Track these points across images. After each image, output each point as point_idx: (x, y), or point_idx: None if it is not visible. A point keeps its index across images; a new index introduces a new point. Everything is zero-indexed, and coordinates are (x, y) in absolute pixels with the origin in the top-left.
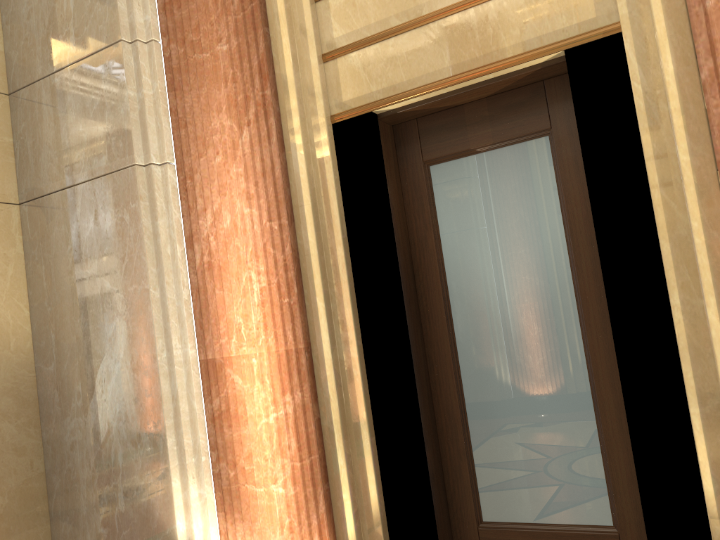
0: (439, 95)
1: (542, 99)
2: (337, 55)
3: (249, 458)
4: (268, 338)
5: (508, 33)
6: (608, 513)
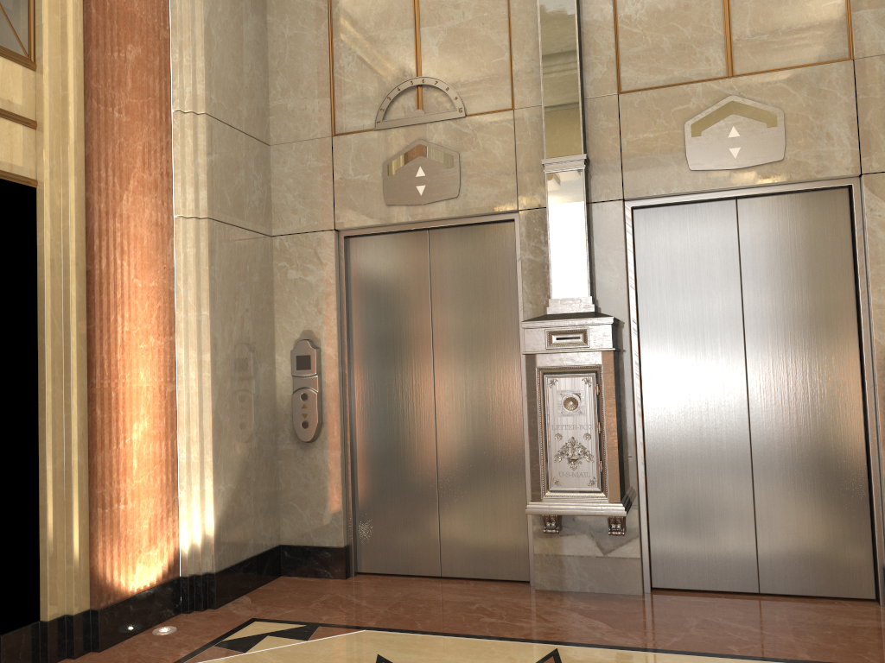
0: None
1: None
2: None
3: None
4: None
5: None
6: None
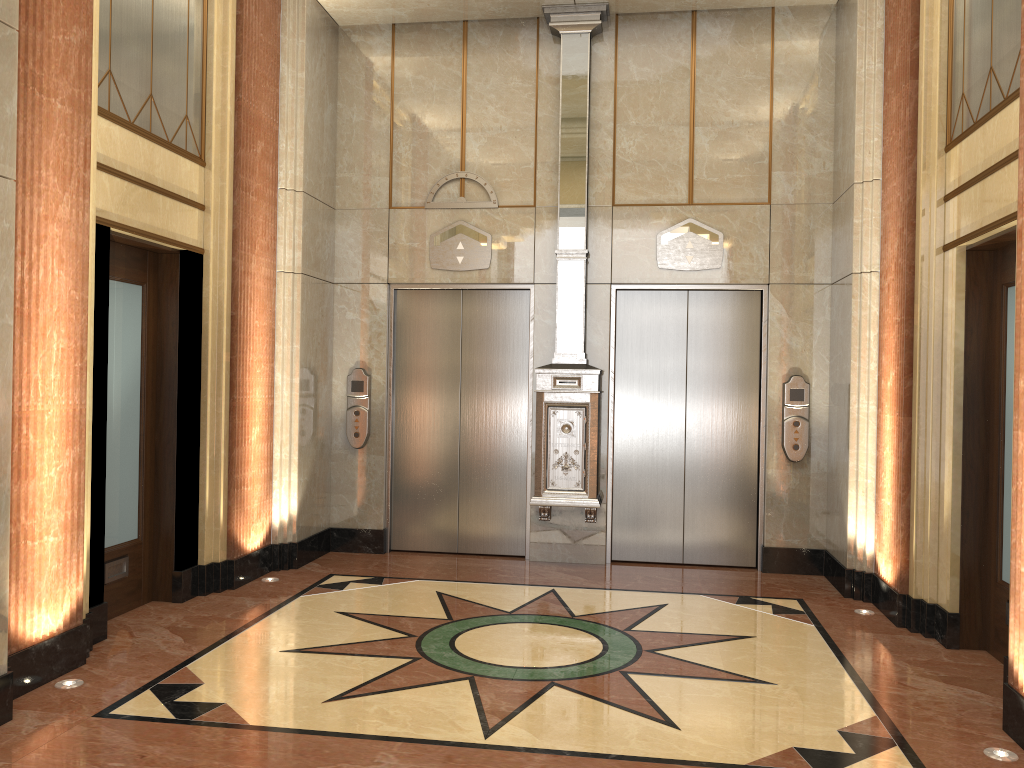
0: (133, 237)
1: (146, 262)
2: (98, 168)
3: (30, 513)
4: (60, 397)
5: (172, 223)
6: (136, 530)
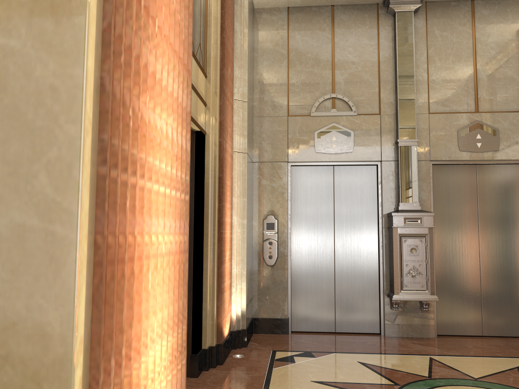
0: None
1: None
2: None
3: None
4: None
5: (196, 111)
6: None
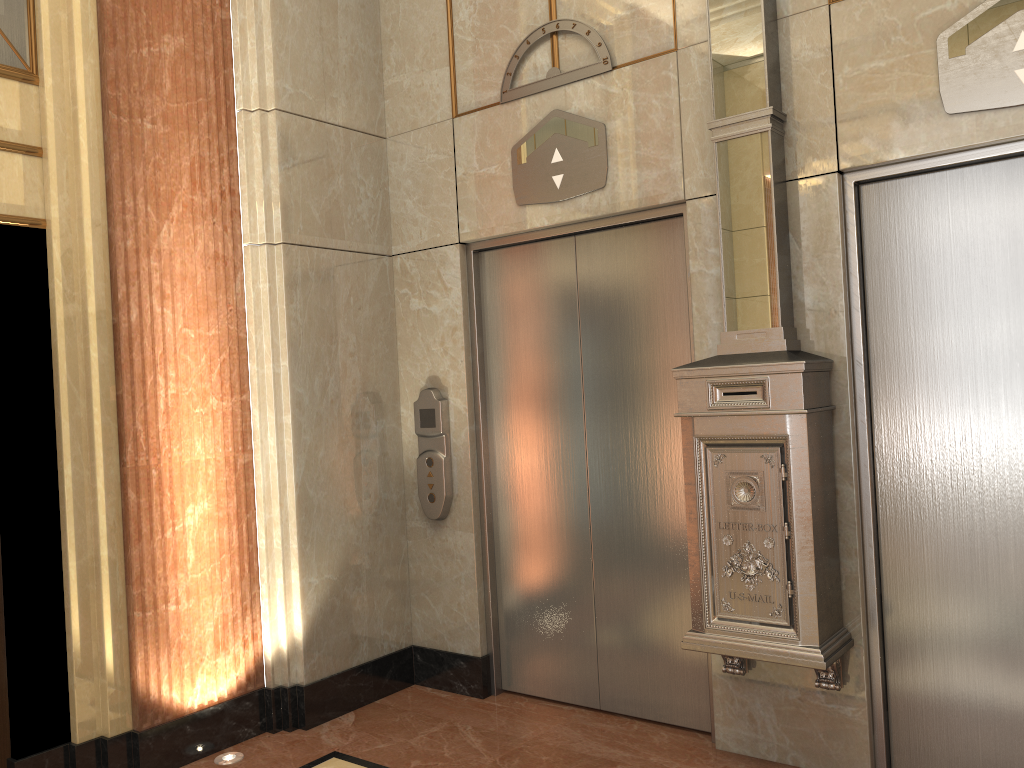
0: None
1: None
2: None
3: None
4: None
5: None
6: None
